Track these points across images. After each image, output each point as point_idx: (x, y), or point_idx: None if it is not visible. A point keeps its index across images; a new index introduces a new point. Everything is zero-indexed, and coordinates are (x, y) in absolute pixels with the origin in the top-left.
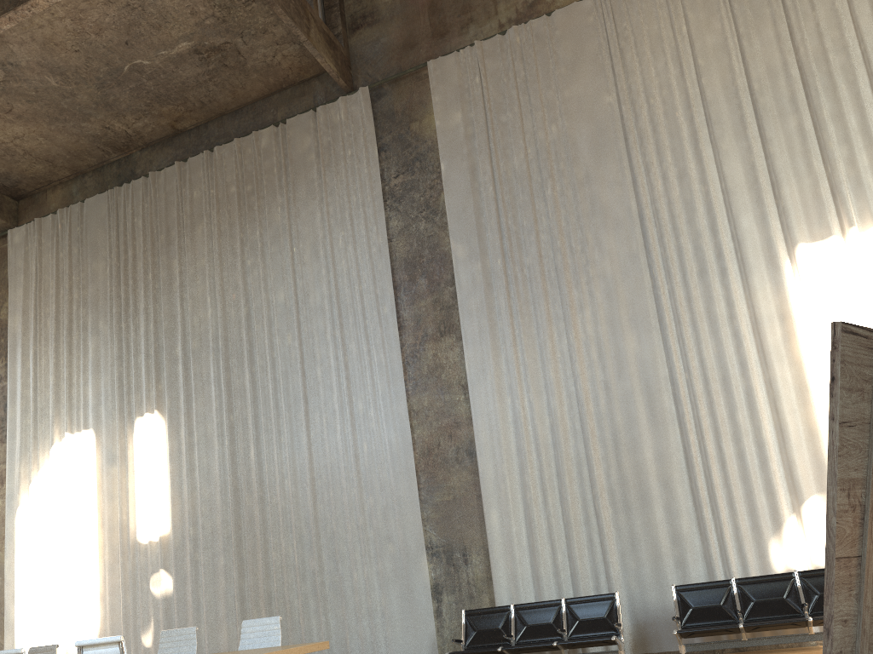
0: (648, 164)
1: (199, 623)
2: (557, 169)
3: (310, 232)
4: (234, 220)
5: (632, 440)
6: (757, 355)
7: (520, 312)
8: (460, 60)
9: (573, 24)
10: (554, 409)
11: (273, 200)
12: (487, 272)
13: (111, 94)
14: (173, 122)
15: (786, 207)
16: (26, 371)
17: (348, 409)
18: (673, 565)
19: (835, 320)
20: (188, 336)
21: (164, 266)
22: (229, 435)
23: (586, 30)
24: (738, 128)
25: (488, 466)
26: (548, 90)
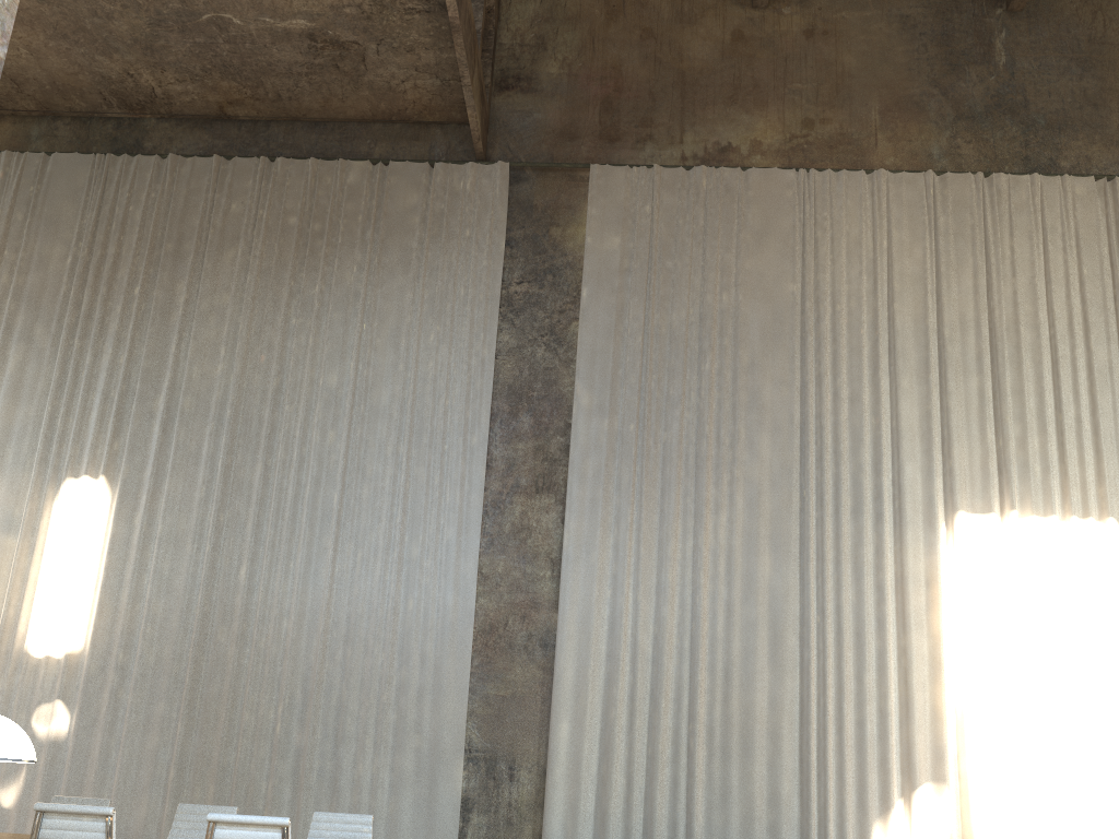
0: (822, 374)
1: (102, 788)
2: (719, 344)
3: (393, 311)
4: (284, 261)
5: (746, 676)
6: (895, 616)
7: (645, 493)
8: (631, 178)
9: (769, 190)
10: (664, 618)
11: (348, 254)
12: (613, 434)
13: (163, 38)
14: (225, 103)
15: (954, 468)
16: None
17: (397, 549)
18: (765, 831)
19: (979, 601)
20: (178, 390)
21: (162, 284)
22: (214, 540)
23: (782, 203)
24: (921, 369)
25: (569, 666)
26: (727, 252)
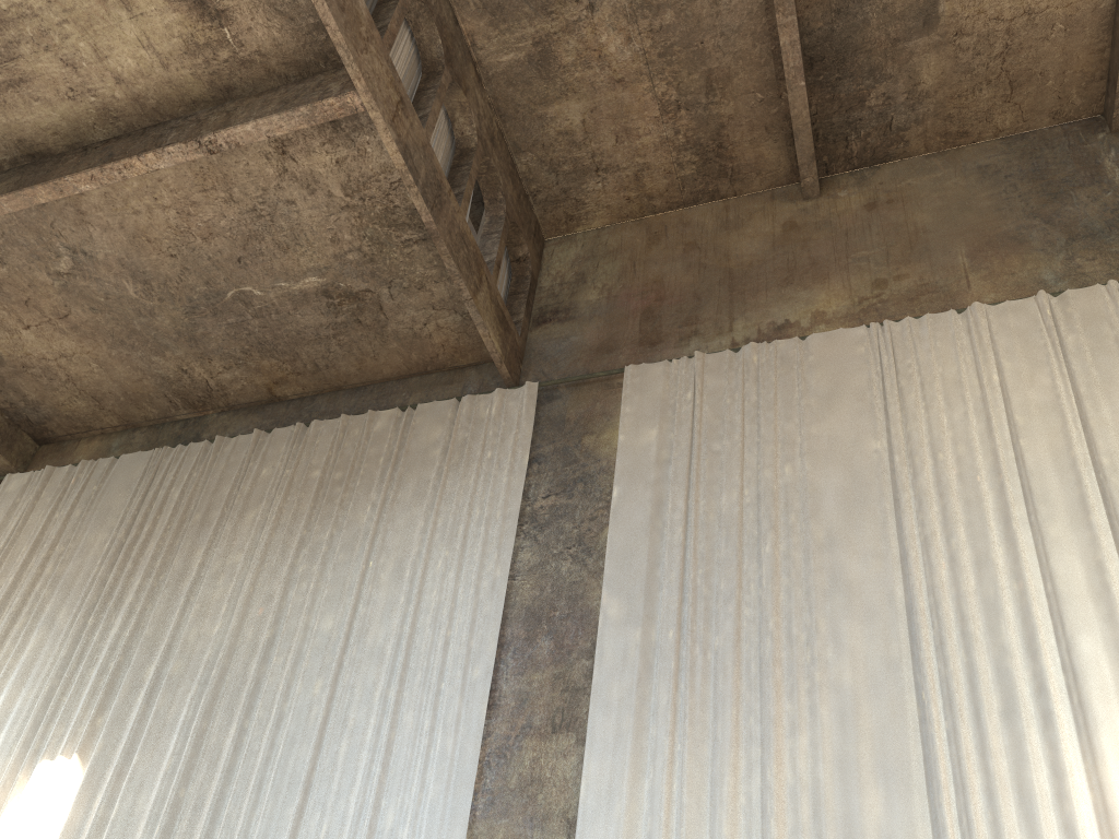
0: (928, 537)
1: None
2: (784, 522)
3: (401, 543)
4: (301, 512)
5: None
6: None
7: (690, 716)
8: (671, 370)
9: (835, 351)
10: None
11: (364, 495)
12: (648, 646)
13: (201, 325)
14: (272, 383)
15: None
16: None
17: (368, 817)
18: None
19: None
20: (173, 655)
21: (182, 552)
22: (166, 819)
23: (852, 360)
24: (1076, 511)
25: None
26: (787, 422)
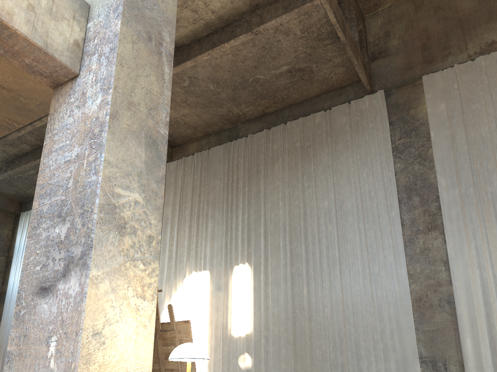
0: None
1: None
2: None
3: (345, 168)
4: (297, 161)
5: None
6: None
7: (486, 219)
8: (444, 75)
9: None
10: None
11: (322, 150)
12: (462, 194)
13: (238, 93)
14: (264, 108)
15: None
16: (172, 237)
17: (367, 270)
18: None
19: None
20: (267, 223)
21: (254, 184)
22: (291, 280)
23: None
24: None
25: (464, 311)
26: None
